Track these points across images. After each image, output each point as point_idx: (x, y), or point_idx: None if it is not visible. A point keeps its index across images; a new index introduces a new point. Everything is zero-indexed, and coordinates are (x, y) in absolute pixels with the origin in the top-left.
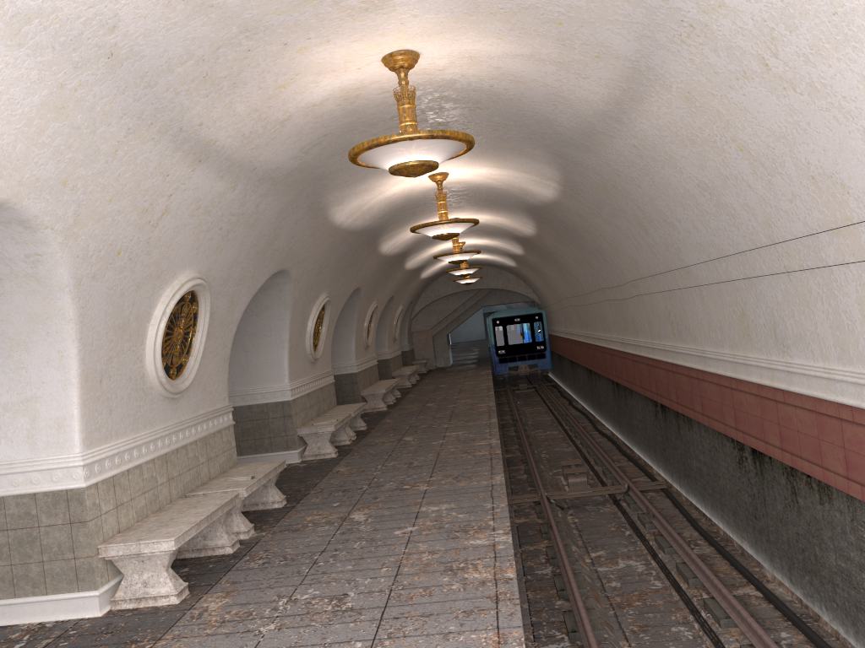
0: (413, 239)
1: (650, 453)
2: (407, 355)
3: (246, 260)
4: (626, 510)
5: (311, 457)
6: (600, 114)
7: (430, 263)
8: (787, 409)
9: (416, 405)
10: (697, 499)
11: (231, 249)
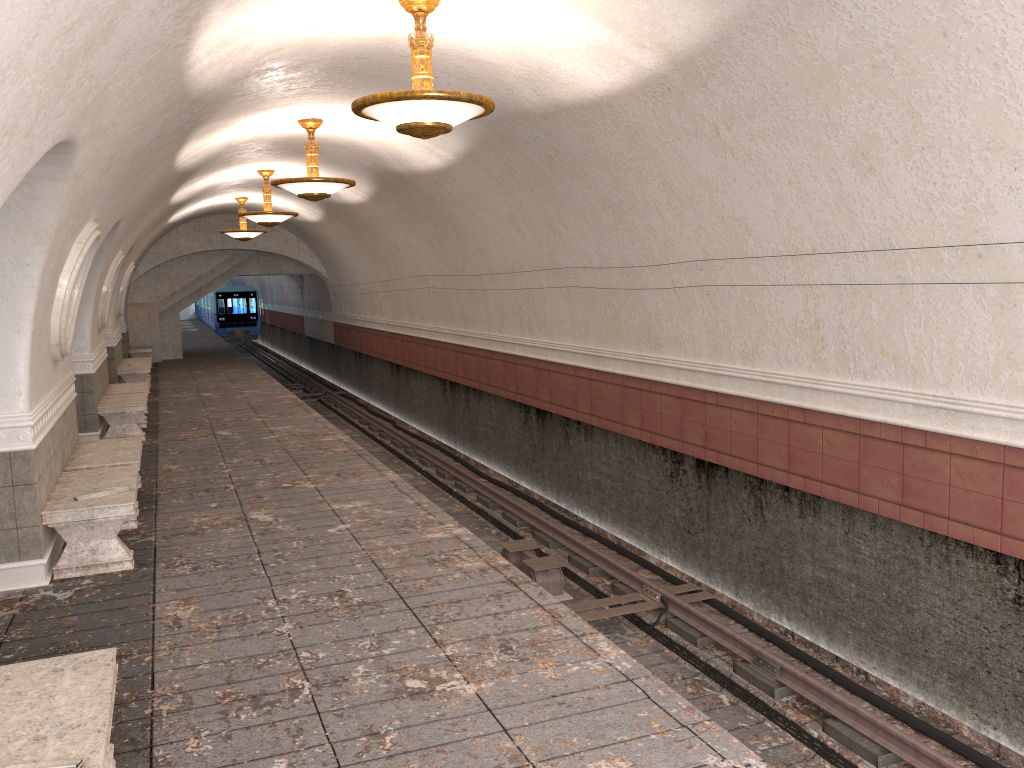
0: (223, 147)
1: (632, 528)
2: (123, 340)
3: (35, 71)
4: (685, 646)
5: (75, 572)
6: None
7: (195, 199)
8: None
9: (197, 433)
10: (800, 625)
11: (24, 4)
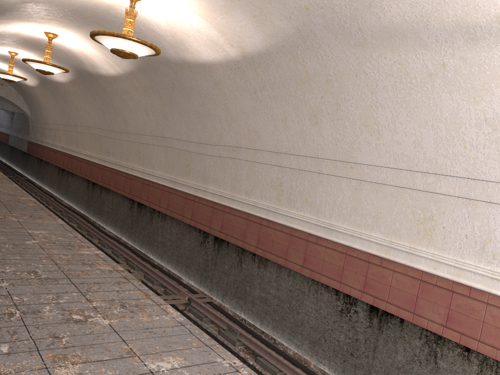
0: None
1: (177, 266)
2: None
3: None
4: (197, 321)
5: None
6: (461, 25)
7: None
8: (472, 302)
9: None
10: (249, 317)
11: None
